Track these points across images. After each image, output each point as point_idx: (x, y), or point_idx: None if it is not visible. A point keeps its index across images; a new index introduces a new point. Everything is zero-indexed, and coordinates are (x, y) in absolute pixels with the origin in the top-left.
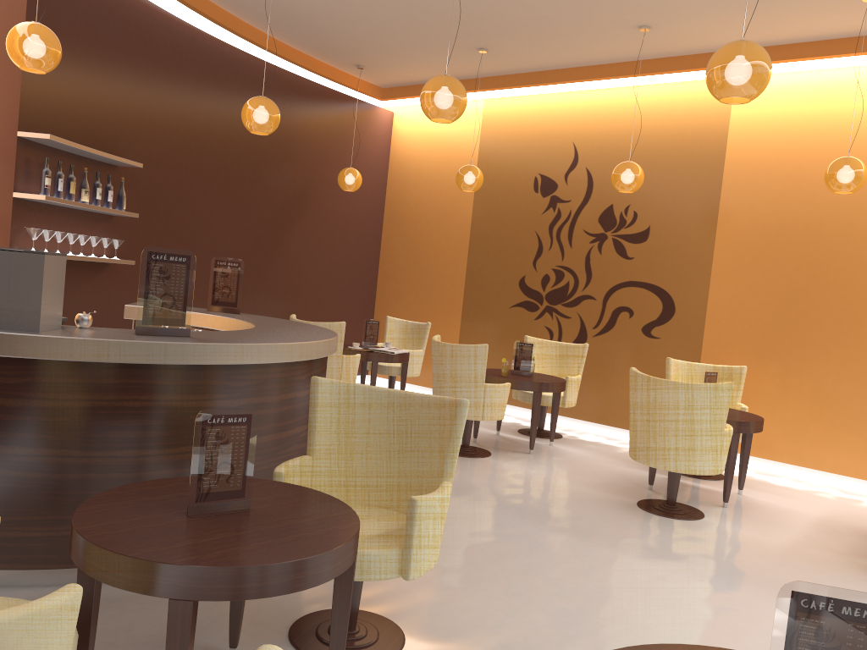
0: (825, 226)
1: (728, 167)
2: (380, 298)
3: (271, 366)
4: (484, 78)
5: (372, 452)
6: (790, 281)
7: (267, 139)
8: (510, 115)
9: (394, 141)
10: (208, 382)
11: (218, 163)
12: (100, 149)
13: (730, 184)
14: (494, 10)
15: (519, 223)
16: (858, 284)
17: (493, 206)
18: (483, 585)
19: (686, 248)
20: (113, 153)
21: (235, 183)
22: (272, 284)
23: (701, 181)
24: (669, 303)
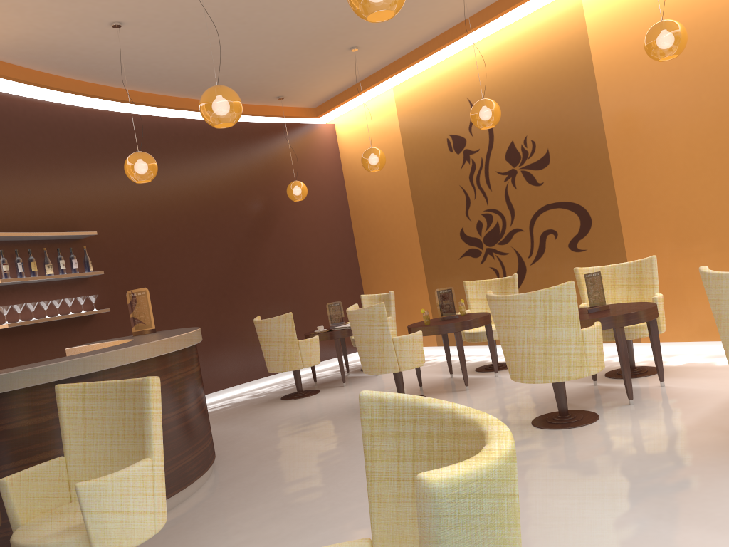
0: (701, 94)
1: (598, 71)
2: (365, 280)
3: (78, 380)
4: (380, 70)
5: (122, 440)
6: (685, 159)
7: (219, 180)
8: (415, 93)
9: (341, 147)
10: (7, 407)
11: (179, 211)
12: (61, 230)
13: (604, 86)
14: (327, 13)
15: (446, 182)
16: None
17: (423, 175)
18: (286, 541)
19: (584, 159)
20: (75, 230)
21: (200, 222)
22: (257, 294)
23: (579, 93)
24: (584, 215)
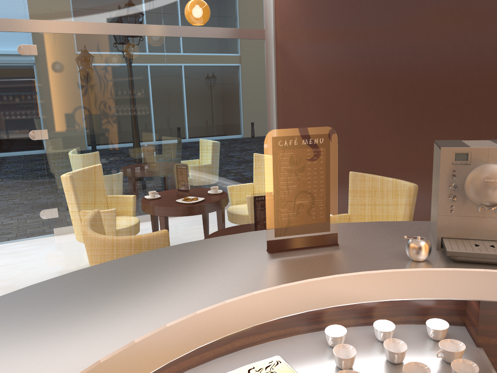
0: None
1: None
2: None
3: None
4: None
5: None
6: None
7: None
8: None
9: None
10: None
11: None
12: None
13: None
14: None
15: None
16: None
17: None
18: None
19: None
20: None
21: None
22: None
23: None
24: None
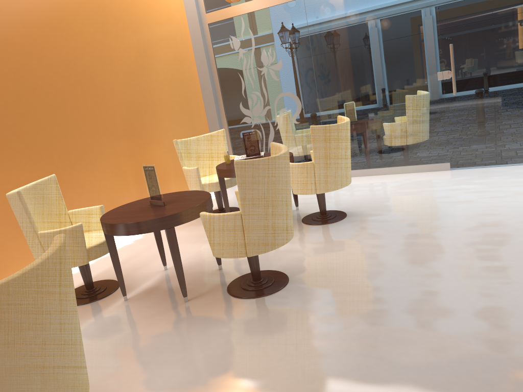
0: (8, 27)
1: None
2: None
3: None
4: None
5: None
6: (1, 87)
7: None
8: None
9: None
10: None
11: None
12: None
13: None
14: None
15: None
16: (53, 81)
17: None
18: None
19: None
20: None
21: None
22: None
23: None
24: None
